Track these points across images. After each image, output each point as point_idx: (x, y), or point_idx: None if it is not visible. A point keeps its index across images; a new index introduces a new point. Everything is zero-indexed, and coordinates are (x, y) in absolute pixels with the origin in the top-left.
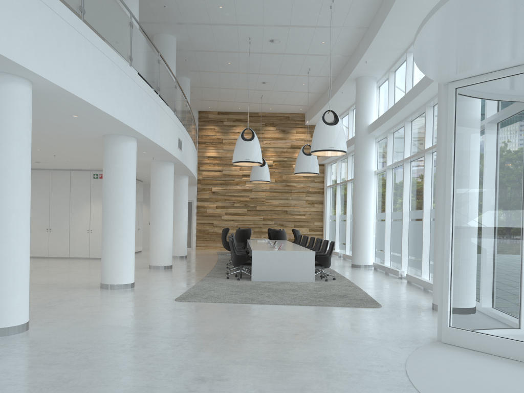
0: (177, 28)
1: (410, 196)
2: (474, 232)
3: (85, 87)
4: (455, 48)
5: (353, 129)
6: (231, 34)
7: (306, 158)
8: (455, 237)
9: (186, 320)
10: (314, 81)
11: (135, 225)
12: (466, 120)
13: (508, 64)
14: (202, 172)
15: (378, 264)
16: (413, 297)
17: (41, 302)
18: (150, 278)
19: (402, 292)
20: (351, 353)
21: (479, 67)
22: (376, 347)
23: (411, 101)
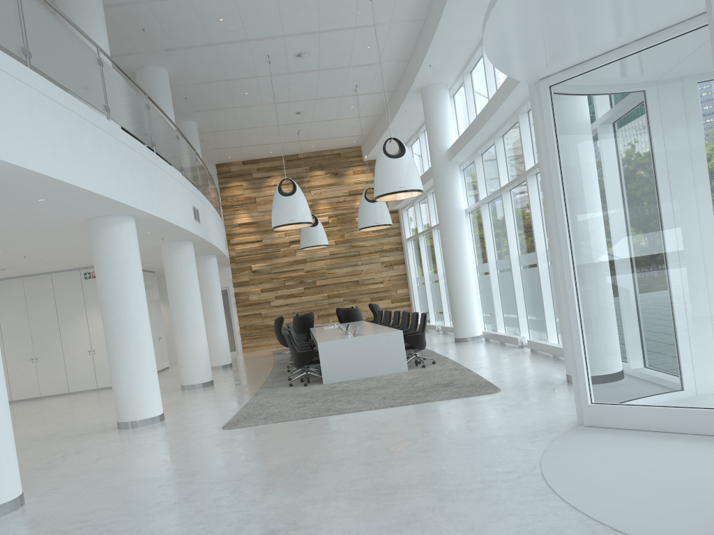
0: (167, 56)
1: (516, 236)
2: (603, 273)
3: (48, 158)
4: (538, 35)
5: (428, 157)
6: (242, 54)
7: (371, 207)
8: (579, 284)
9: (240, 454)
10: (366, 100)
11: (154, 333)
12: (570, 127)
13: (612, 45)
14: (235, 247)
15: (490, 332)
16: (540, 370)
17: (37, 463)
18: (185, 403)
19: (526, 366)
20: (468, 462)
21: (574, 54)
22: (500, 447)
23: (498, 110)
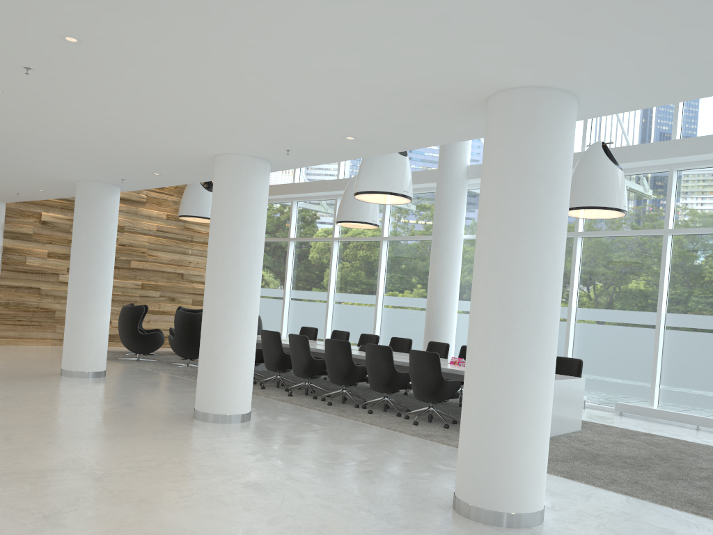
0: None
1: (580, 287)
2: None
3: None
4: None
5: None
6: None
7: None
8: None
9: None
10: None
11: None
12: None
13: None
14: None
15: None
16: None
17: None
18: (382, 461)
19: None
20: None
21: None
22: None
23: (671, 158)
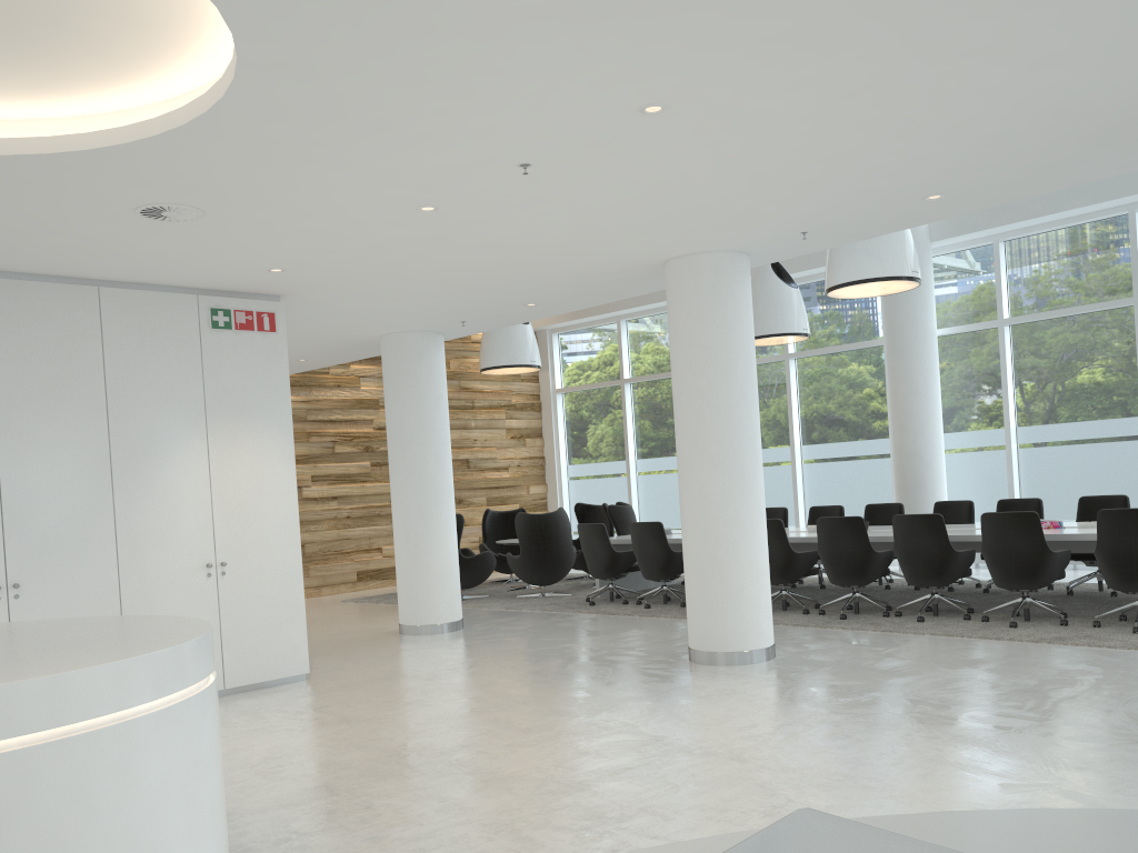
0: None
1: None
2: None
3: None
4: None
5: None
6: None
7: (794, 296)
8: None
9: None
10: None
11: None
12: None
13: None
14: None
15: None
16: None
17: None
18: (1063, 682)
19: None
20: None
21: None
22: None
23: None
